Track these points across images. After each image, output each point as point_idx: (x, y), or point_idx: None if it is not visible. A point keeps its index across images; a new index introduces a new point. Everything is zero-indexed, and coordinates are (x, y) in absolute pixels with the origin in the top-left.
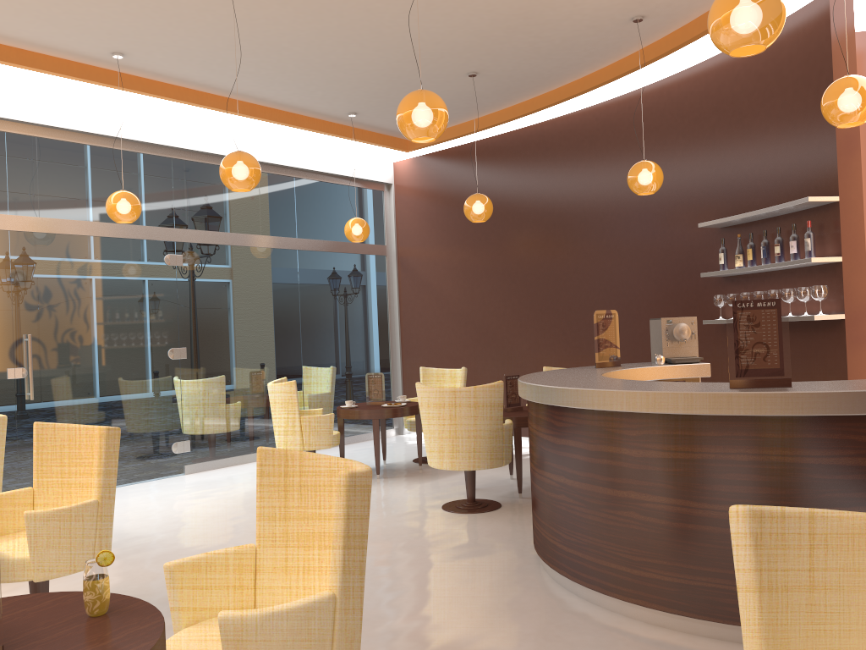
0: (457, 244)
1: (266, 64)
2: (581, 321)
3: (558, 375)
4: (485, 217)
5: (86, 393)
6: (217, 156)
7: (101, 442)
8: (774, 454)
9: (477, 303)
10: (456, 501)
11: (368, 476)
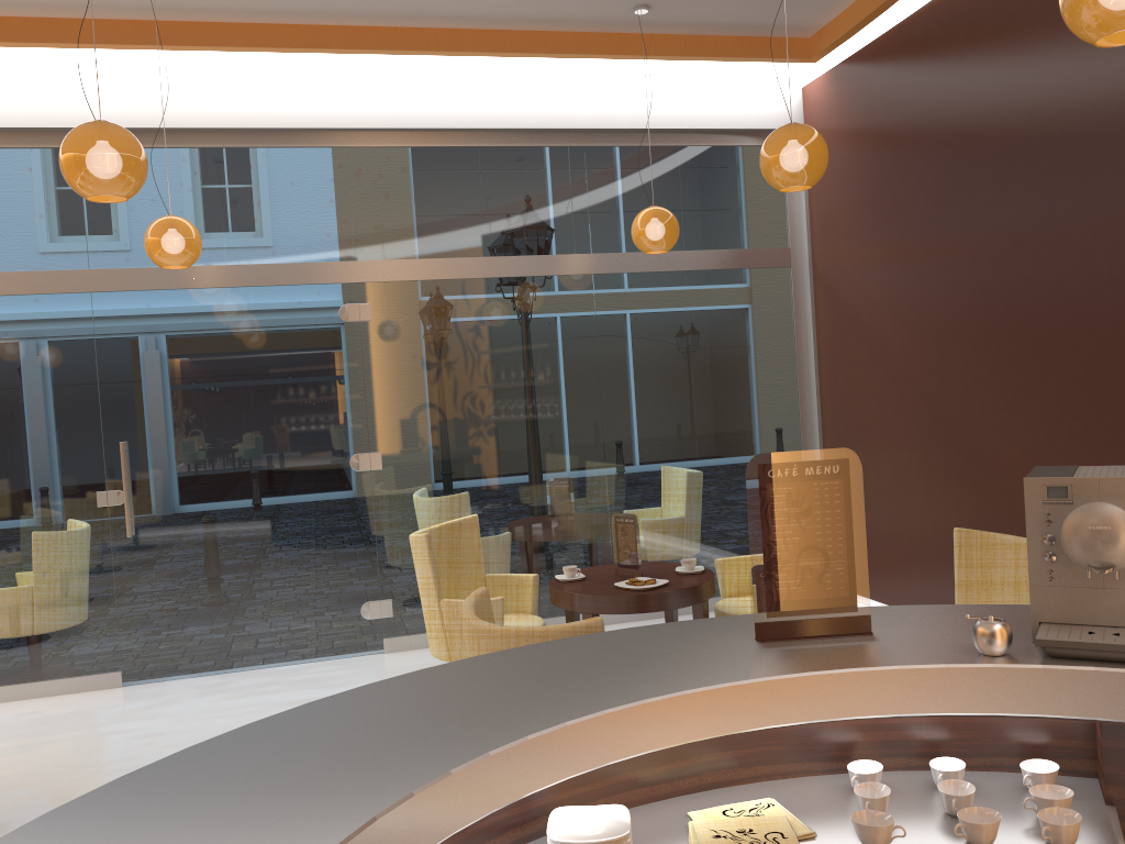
0: (897, 233)
1: None
2: (1123, 403)
3: (455, 699)
4: (799, 176)
5: (216, 527)
6: (430, 133)
7: None
8: None
9: (930, 355)
10: None
11: None
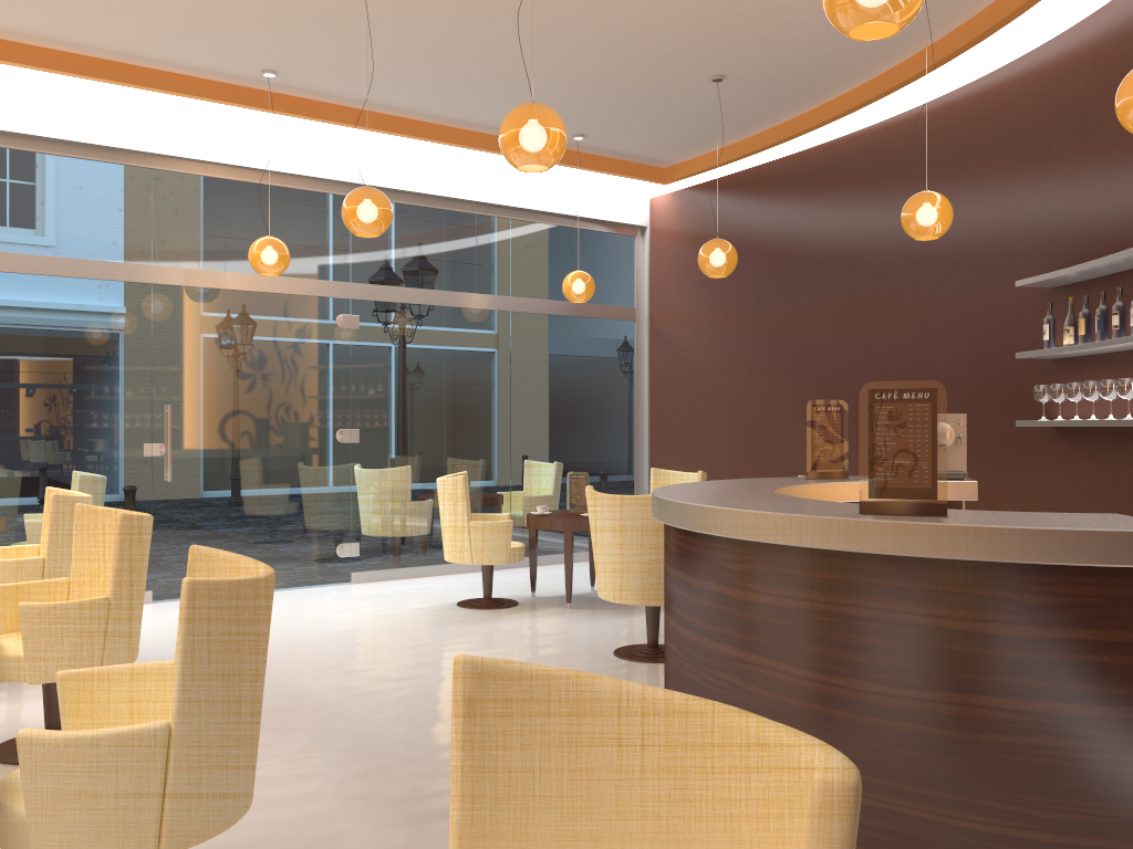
0: (722, 307)
1: (446, 77)
2: None
3: (726, 485)
4: (724, 270)
5: (234, 478)
6: (409, 194)
7: (116, 530)
8: (899, 611)
9: (743, 387)
10: (637, 645)
11: (234, 586)
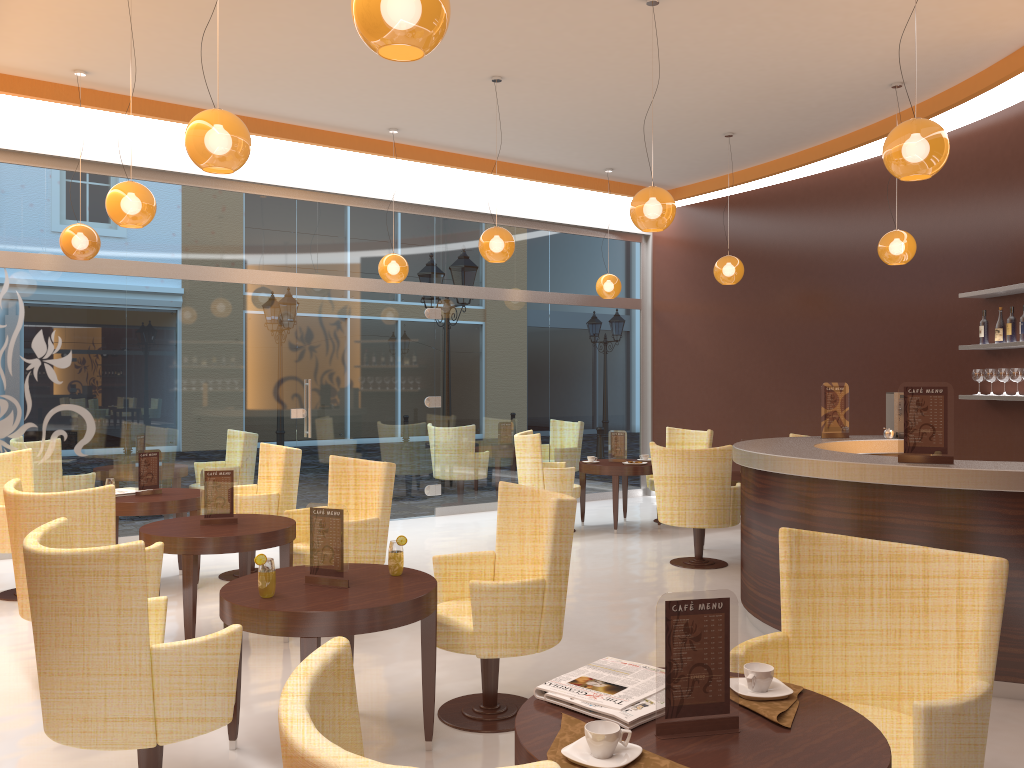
0: (715, 300)
1: (525, 133)
2: None
3: (774, 442)
4: (734, 279)
5: (353, 435)
6: (476, 214)
7: (383, 473)
8: (927, 520)
9: (732, 363)
10: (684, 558)
11: (572, 503)
